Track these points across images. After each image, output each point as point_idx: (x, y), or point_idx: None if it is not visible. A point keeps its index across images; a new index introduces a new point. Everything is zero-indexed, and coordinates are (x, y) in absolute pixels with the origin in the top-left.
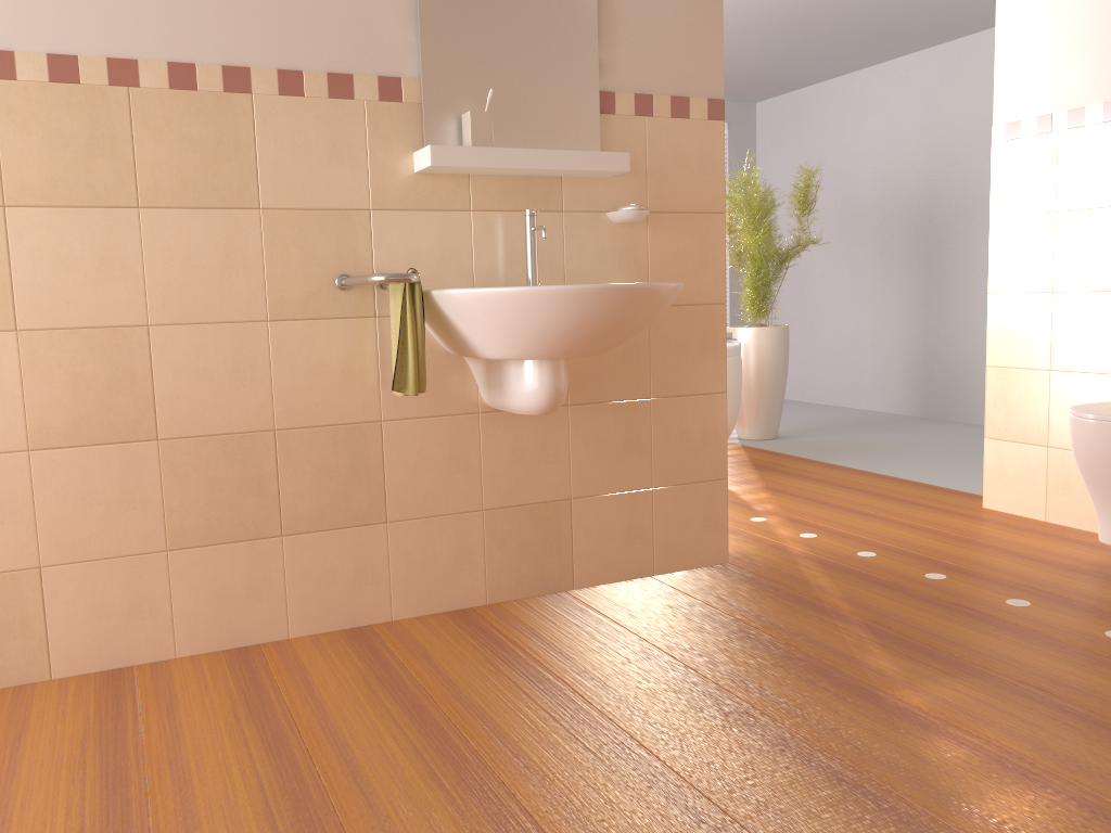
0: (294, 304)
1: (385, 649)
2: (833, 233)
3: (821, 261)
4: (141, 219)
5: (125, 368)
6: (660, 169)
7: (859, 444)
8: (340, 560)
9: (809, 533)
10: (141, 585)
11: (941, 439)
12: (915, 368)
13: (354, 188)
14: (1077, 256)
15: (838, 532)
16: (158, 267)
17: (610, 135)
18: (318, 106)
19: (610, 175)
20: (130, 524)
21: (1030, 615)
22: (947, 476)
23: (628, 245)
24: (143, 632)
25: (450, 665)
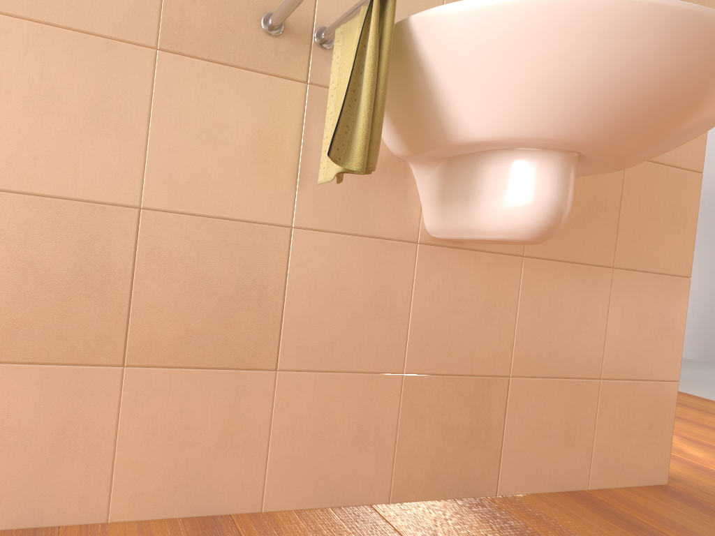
0: (199, 35)
1: None
2: None
3: None
4: None
5: None
6: None
7: None
8: (202, 414)
9: None
10: None
11: None
12: (699, 320)
13: None
14: None
15: None
16: None
17: None
18: None
19: None
20: None
21: None
22: None
23: None
24: None
25: None
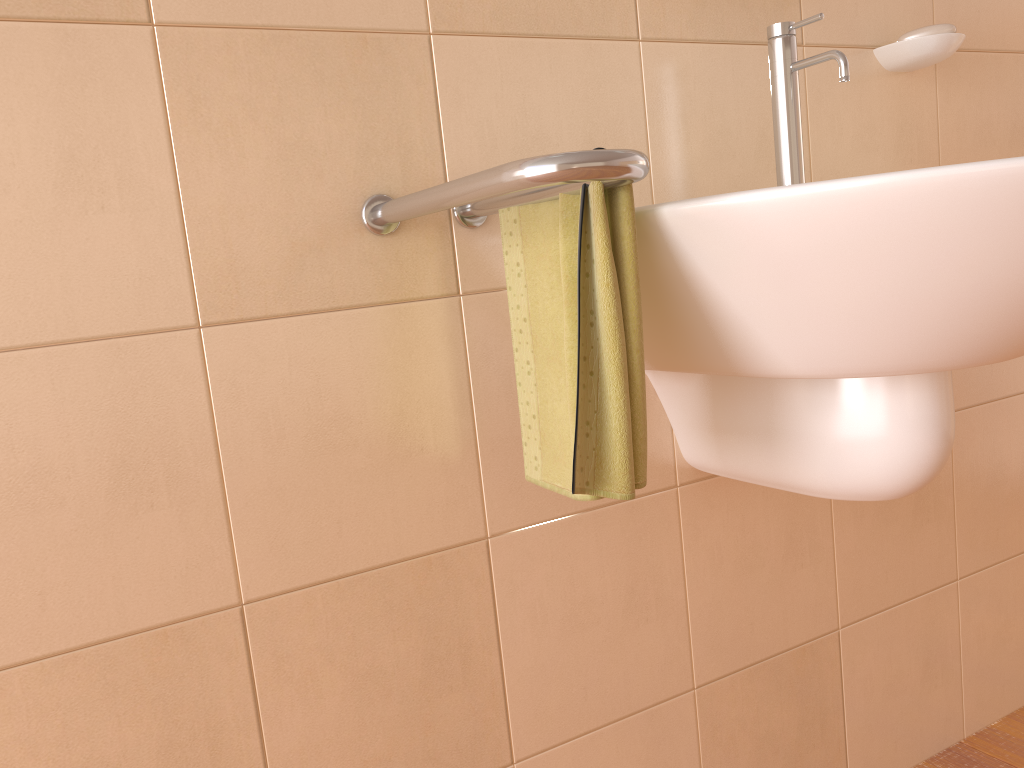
0: (264, 277)
1: None
2: None
3: None
4: None
5: None
6: None
7: None
8: None
9: None
10: None
11: None
12: None
13: None
14: None
15: None
16: None
17: None
18: None
19: None
20: None
21: None
22: None
23: (909, 116)
24: None
25: None
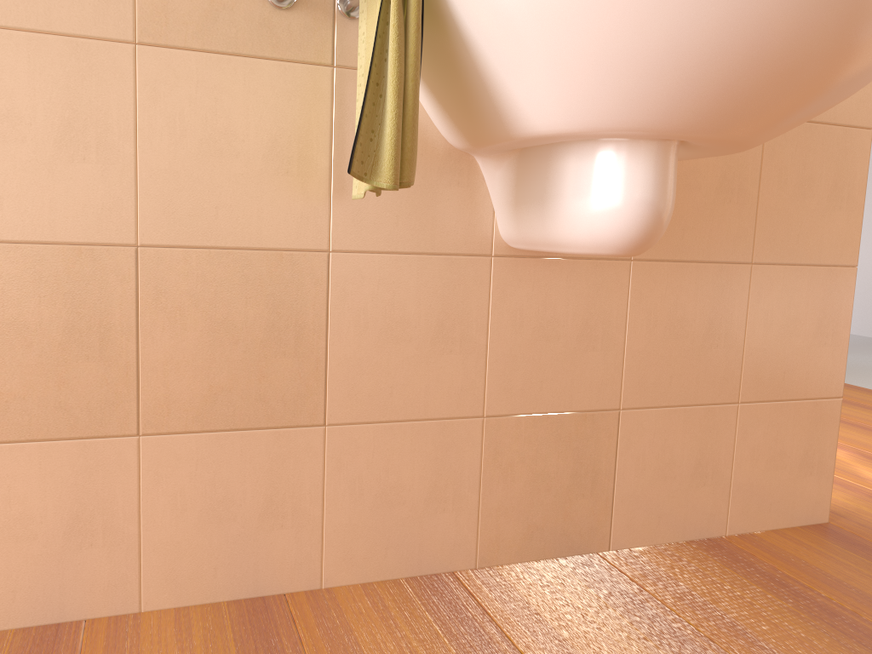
0: (187, 19)
1: None
2: None
3: None
4: None
5: None
6: None
7: (863, 365)
8: (239, 483)
9: None
10: None
11: None
12: None
13: None
14: None
15: None
16: None
17: None
18: None
19: None
20: None
21: None
22: None
23: None
24: None
25: None
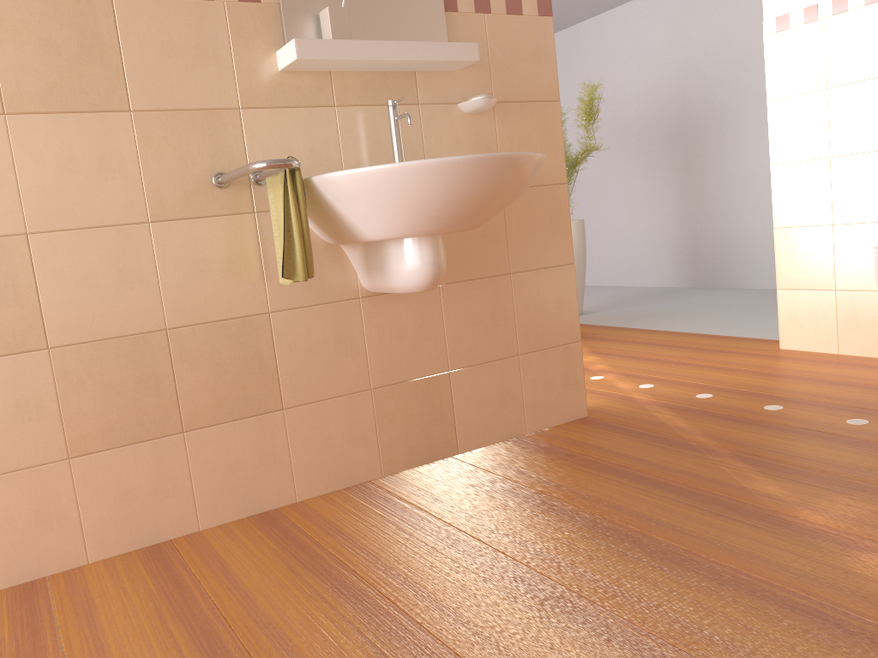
0: (174, 204)
1: (297, 530)
2: (604, 145)
3: (596, 169)
4: (8, 126)
5: (6, 278)
6: (501, 62)
7: (652, 311)
8: (242, 449)
9: (646, 384)
10: (45, 495)
11: (716, 302)
12: (682, 248)
13: (222, 87)
14: (850, 124)
15: (670, 380)
16: (32, 174)
17: (455, 31)
18: (179, 8)
19: (459, 67)
20: (28, 436)
21: (874, 431)
22: (737, 328)
23: (479, 134)
24: (52, 542)
25: (365, 538)
